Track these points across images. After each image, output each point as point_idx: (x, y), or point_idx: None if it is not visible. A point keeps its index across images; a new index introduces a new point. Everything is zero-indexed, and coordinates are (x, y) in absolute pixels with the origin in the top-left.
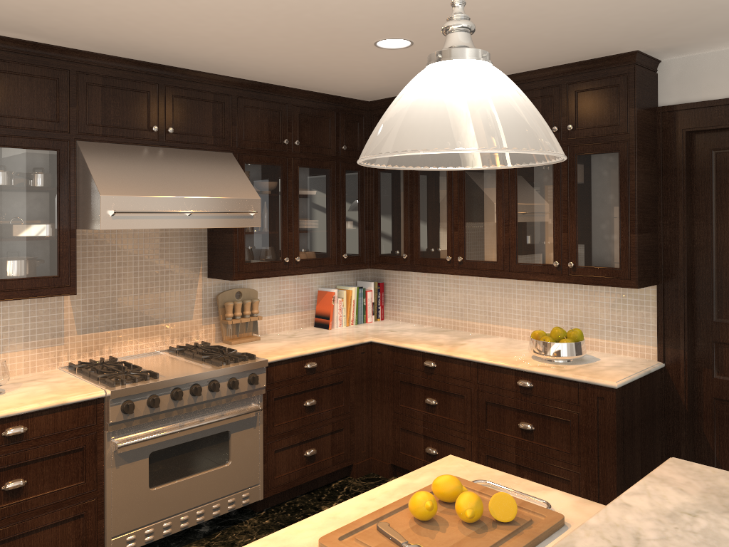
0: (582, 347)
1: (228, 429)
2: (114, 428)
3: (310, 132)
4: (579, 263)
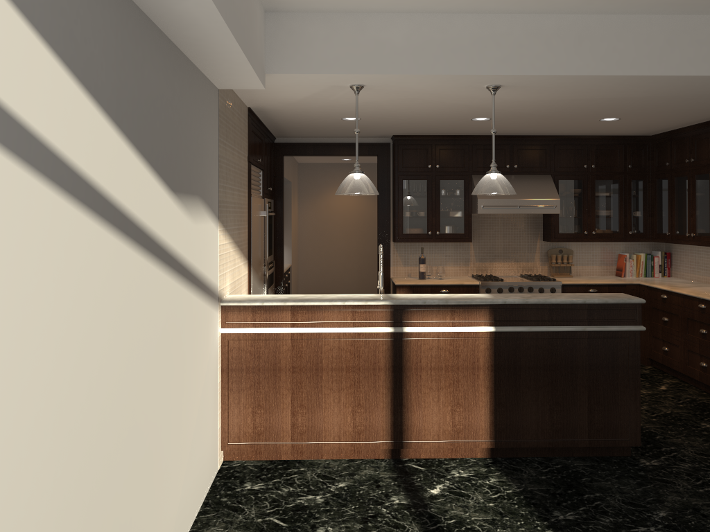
0: None
1: None
2: None
3: (603, 159)
4: None
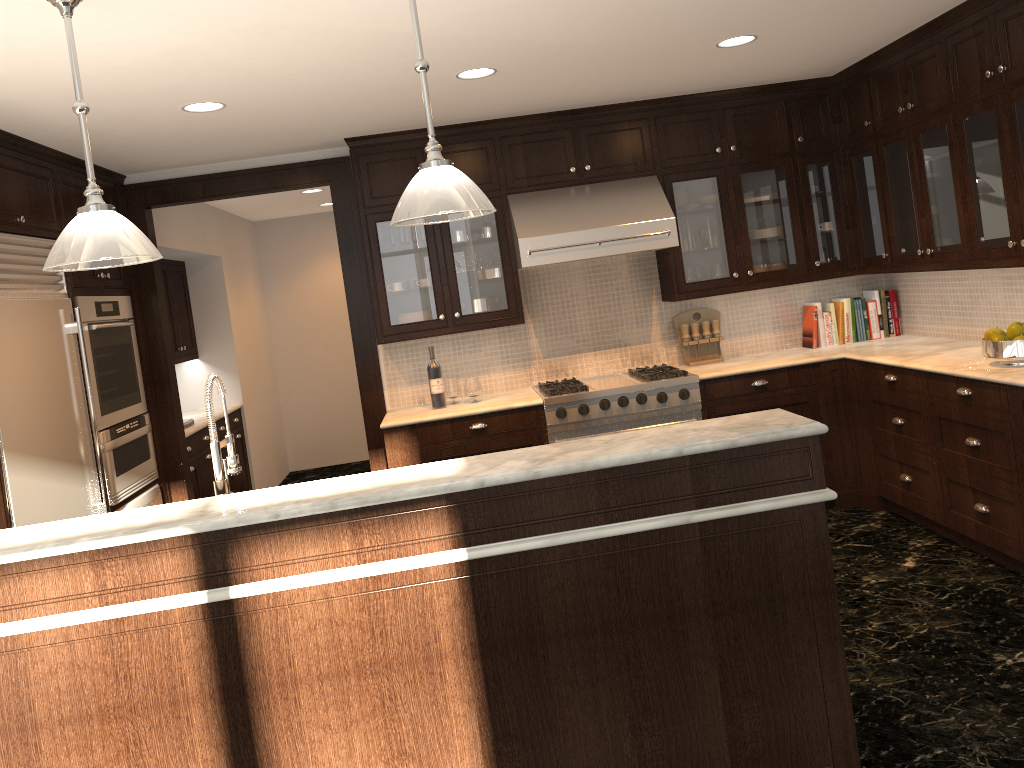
0: None
1: None
2: (553, 430)
3: (750, 132)
4: None
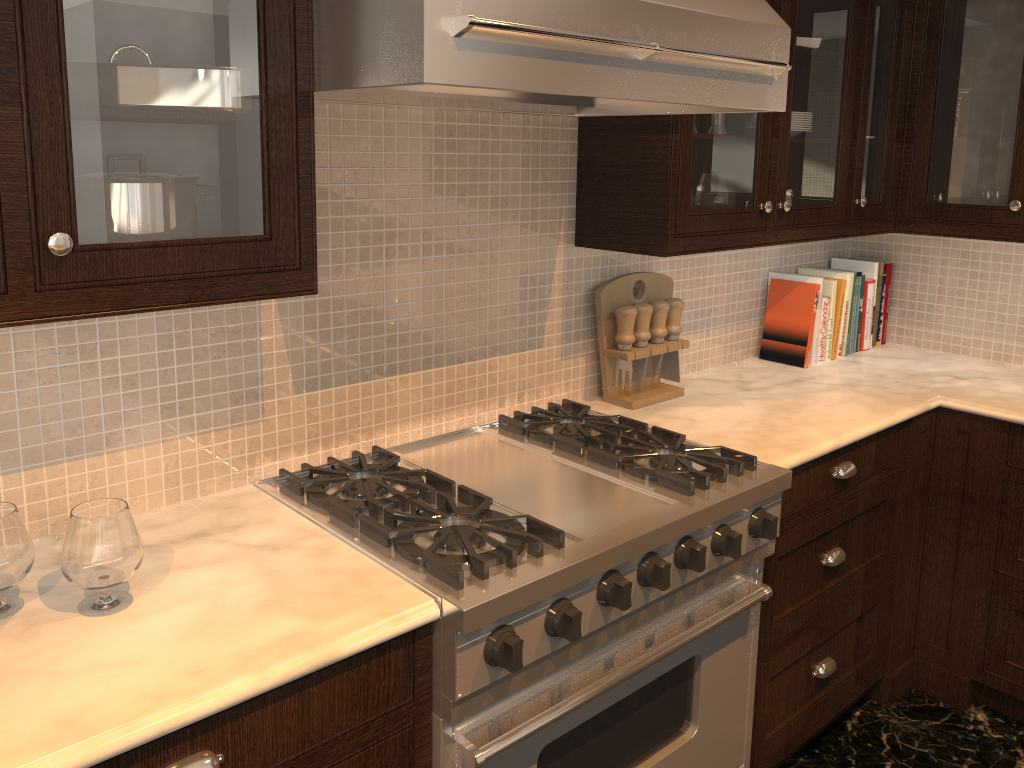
0: None
1: (696, 652)
2: (466, 710)
3: None
4: None
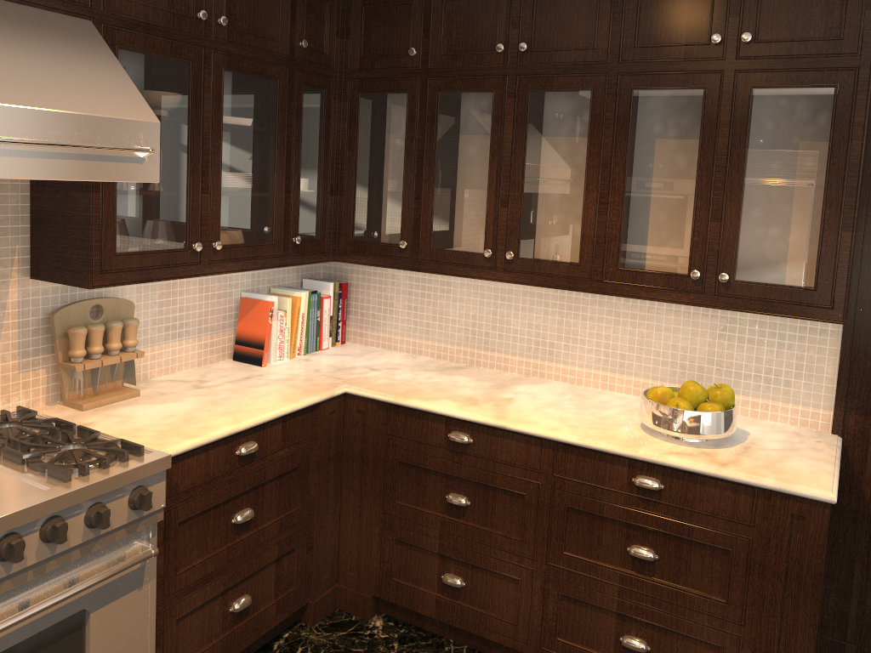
0: (735, 418)
1: (83, 607)
2: None
3: (246, 4)
4: (738, 275)
